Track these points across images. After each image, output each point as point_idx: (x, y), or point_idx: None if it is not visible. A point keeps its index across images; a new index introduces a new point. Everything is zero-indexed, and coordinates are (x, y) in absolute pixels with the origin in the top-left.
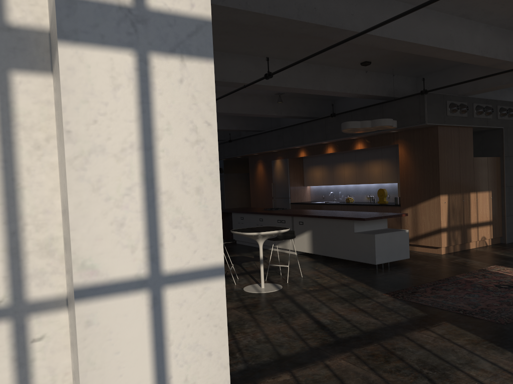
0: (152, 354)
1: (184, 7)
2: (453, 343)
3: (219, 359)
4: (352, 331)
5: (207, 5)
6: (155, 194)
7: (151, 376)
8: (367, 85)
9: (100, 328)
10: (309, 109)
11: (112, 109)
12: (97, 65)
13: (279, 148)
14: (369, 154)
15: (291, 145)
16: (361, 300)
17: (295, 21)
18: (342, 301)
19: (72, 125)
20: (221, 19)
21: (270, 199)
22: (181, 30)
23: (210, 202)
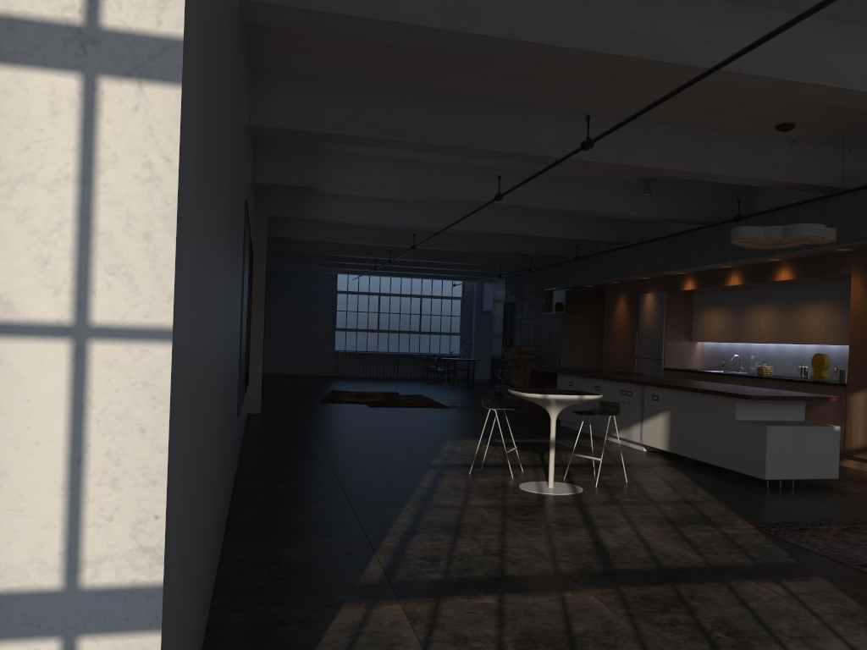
0: (68, 413)
1: (148, 25)
2: (805, 607)
3: (155, 440)
4: (644, 564)
5: (179, 22)
6: (90, 233)
7: (64, 437)
8: (792, 166)
9: (10, 371)
10: (702, 208)
11: (48, 136)
12: (36, 89)
13: (650, 273)
14: (806, 290)
15: (668, 269)
16: (698, 527)
17: (599, 53)
18: (664, 523)
19: (2, 151)
20: (481, 54)
21: (632, 359)
22: (142, 51)
23: (161, 251)
